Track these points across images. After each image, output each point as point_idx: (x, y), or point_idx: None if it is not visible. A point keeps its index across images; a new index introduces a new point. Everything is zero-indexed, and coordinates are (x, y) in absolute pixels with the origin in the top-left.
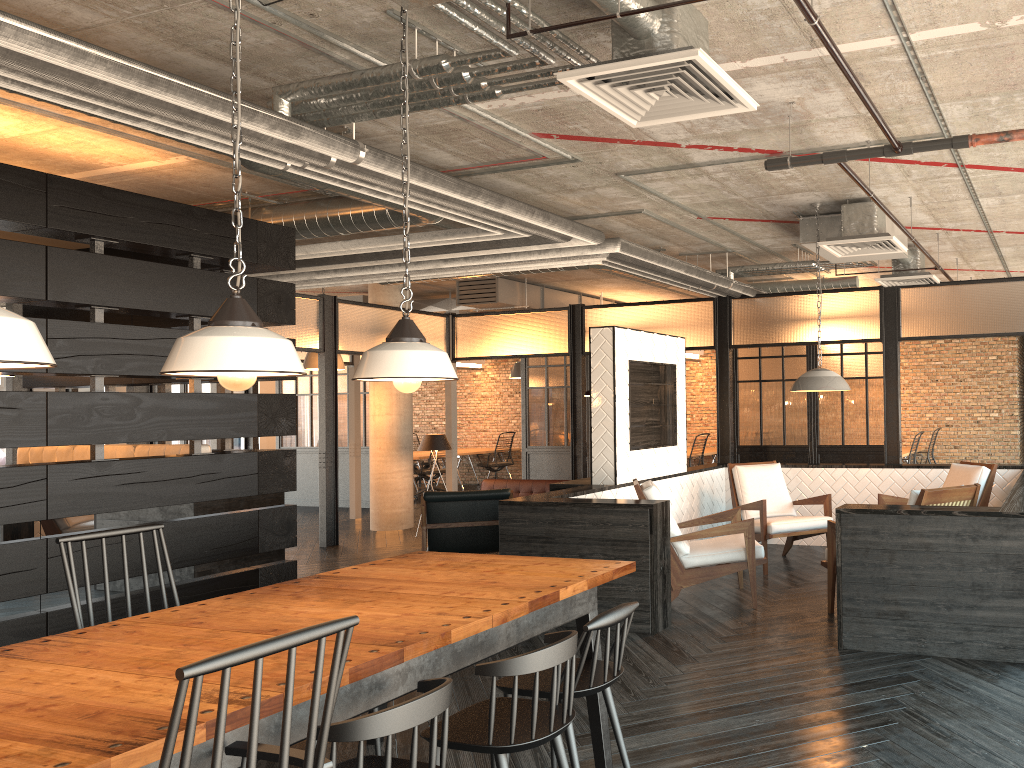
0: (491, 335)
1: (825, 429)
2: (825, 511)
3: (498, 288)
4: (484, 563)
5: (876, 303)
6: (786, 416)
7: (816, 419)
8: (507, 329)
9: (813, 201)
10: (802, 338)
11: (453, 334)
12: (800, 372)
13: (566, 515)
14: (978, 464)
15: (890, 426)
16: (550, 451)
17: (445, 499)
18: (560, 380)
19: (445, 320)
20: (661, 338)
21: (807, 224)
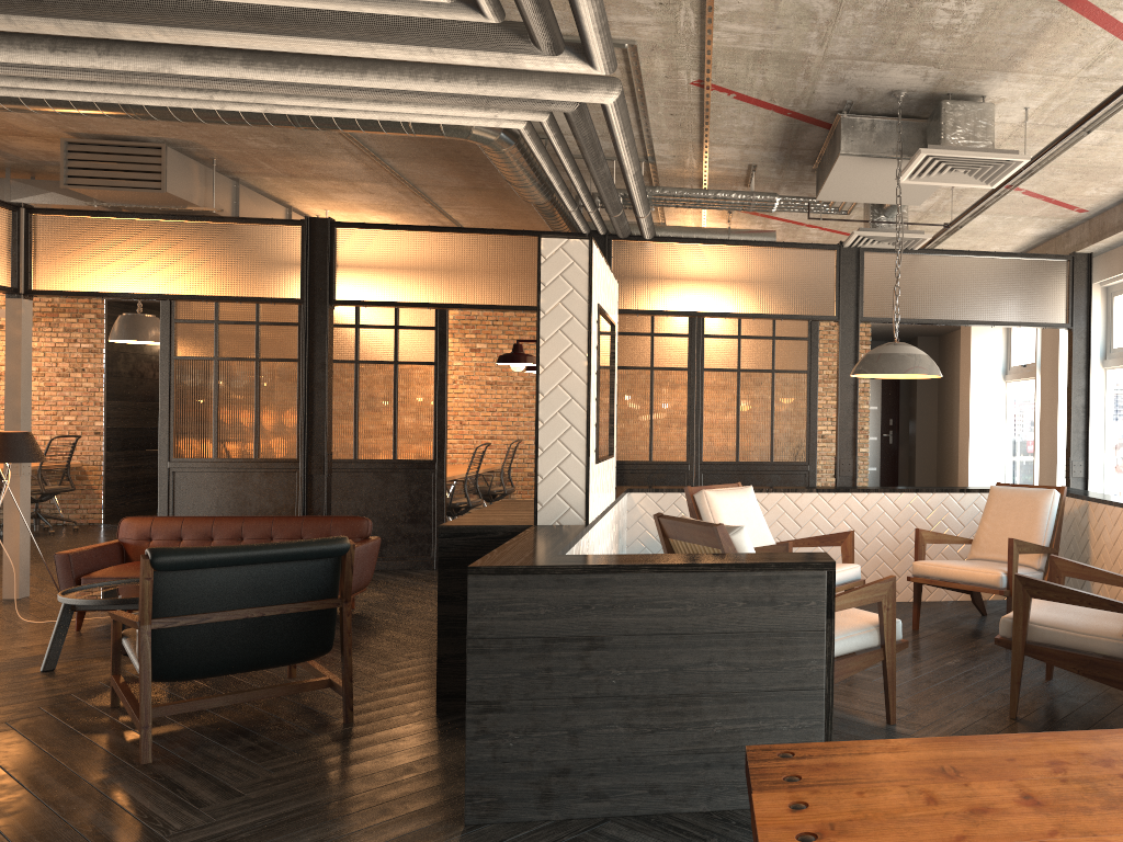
0: (124, 255)
1: (712, 439)
2: (845, 556)
3: (167, 166)
4: (1120, 775)
5: (831, 268)
6: (655, 420)
7: (700, 425)
8: (163, 247)
9: (903, 87)
10: (722, 307)
11: (29, 245)
12: (678, 358)
13: (641, 591)
14: (1033, 487)
15: (844, 436)
16: (222, 467)
17: (205, 564)
18: (247, 348)
19: (11, 216)
20: (610, 276)
21: (853, 126)
